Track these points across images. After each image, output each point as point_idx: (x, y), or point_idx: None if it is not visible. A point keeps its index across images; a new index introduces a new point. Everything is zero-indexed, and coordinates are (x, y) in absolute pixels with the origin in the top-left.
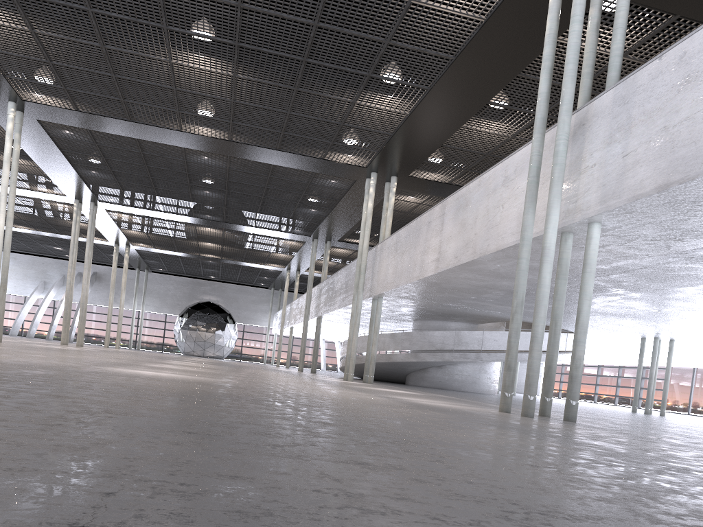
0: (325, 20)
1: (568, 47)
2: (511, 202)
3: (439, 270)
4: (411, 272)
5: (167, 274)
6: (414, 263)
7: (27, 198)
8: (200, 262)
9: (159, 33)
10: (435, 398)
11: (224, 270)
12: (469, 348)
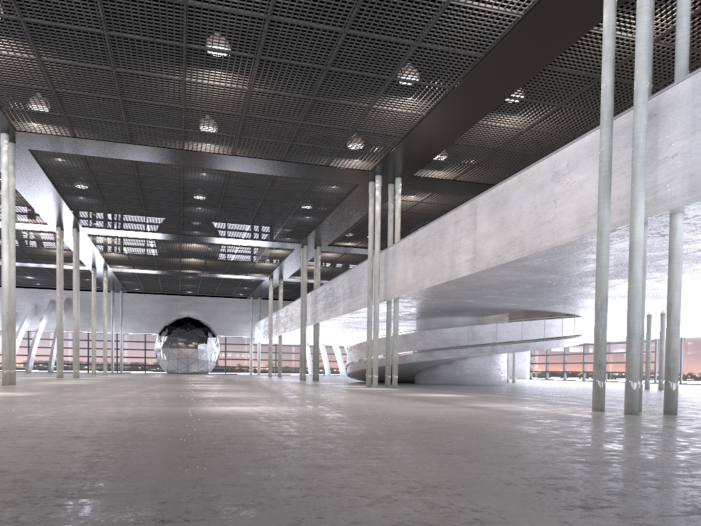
0: (356, 26)
1: (638, 38)
2: (567, 197)
3: (477, 270)
4: (438, 273)
5: (143, 293)
6: (441, 264)
7: None
8: (179, 278)
9: (176, 52)
10: (496, 400)
11: (203, 284)
12: (484, 342)
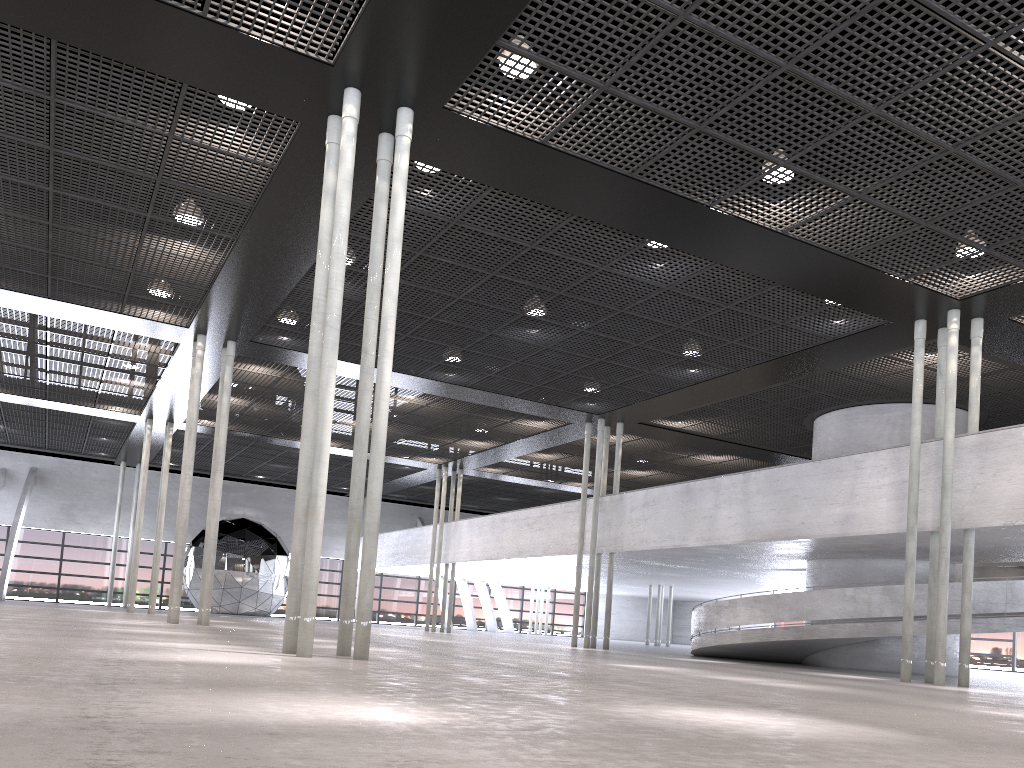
0: None
1: None
2: None
3: None
4: None
5: (170, 472)
6: None
7: (75, 329)
8: (279, 453)
9: None
10: None
11: None
12: None
